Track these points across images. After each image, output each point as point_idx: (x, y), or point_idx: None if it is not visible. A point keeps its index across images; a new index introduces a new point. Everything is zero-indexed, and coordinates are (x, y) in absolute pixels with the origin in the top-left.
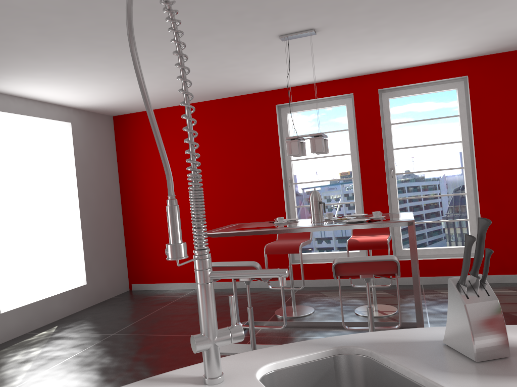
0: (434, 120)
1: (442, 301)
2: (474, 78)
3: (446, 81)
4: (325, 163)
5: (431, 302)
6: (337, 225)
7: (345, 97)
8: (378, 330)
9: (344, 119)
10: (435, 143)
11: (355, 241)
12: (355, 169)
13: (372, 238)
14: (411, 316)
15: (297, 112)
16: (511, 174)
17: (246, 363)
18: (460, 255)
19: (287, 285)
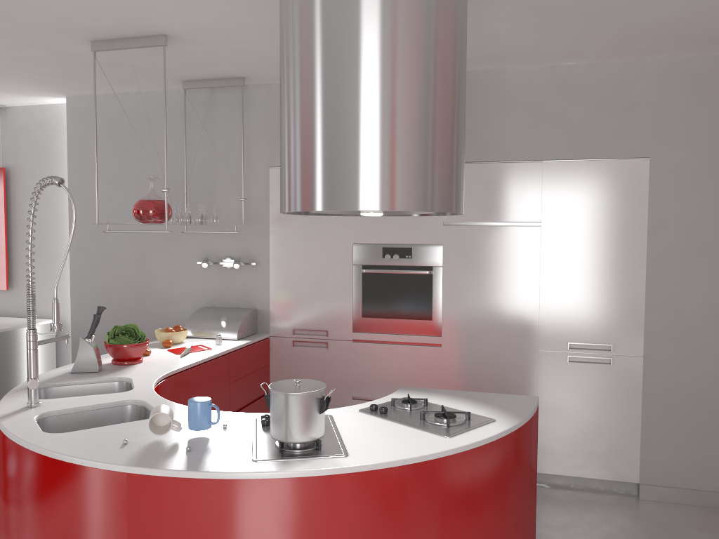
0: None
1: None
2: None
3: None
4: None
5: None
6: None
7: None
8: None
9: None
10: None
11: None
12: None
13: None
14: None
15: None
16: None
17: (20, 401)
18: None
19: None
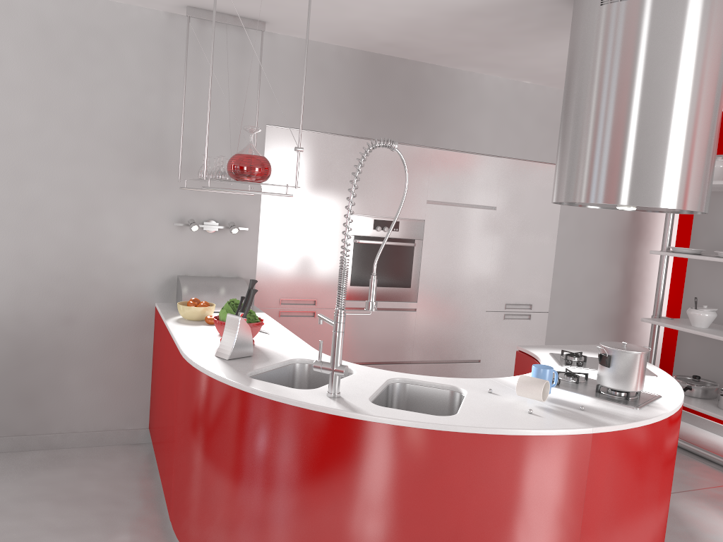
0: None
1: None
2: None
3: None
4: None
5: None
6: None
7: None
8: None
9: None
10: None
11: None
12: None
13: None
14: None
15: None
16: None
17: (300, 393)
18: None
19: None
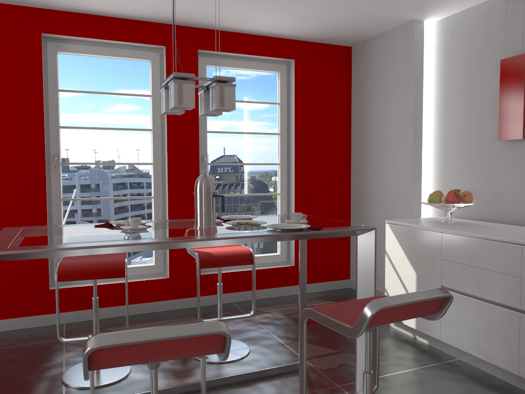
0: (255, 104)
1: (280, 324)
2: (300, 64)
3: (269, 61)
4: (114, 138)
5: (270, 326)
6: (276, 234)
7: (149, 49)
8: (261, 385)
9: (147, 80)
10: (254, 131)
11: (208, 254)
12: (157, 152)
13: (227, 249)
14: (272, 352)
15: (75, 54)
16: (324, 175)
17: None
18: (269, 264)
19: (42, 324)
